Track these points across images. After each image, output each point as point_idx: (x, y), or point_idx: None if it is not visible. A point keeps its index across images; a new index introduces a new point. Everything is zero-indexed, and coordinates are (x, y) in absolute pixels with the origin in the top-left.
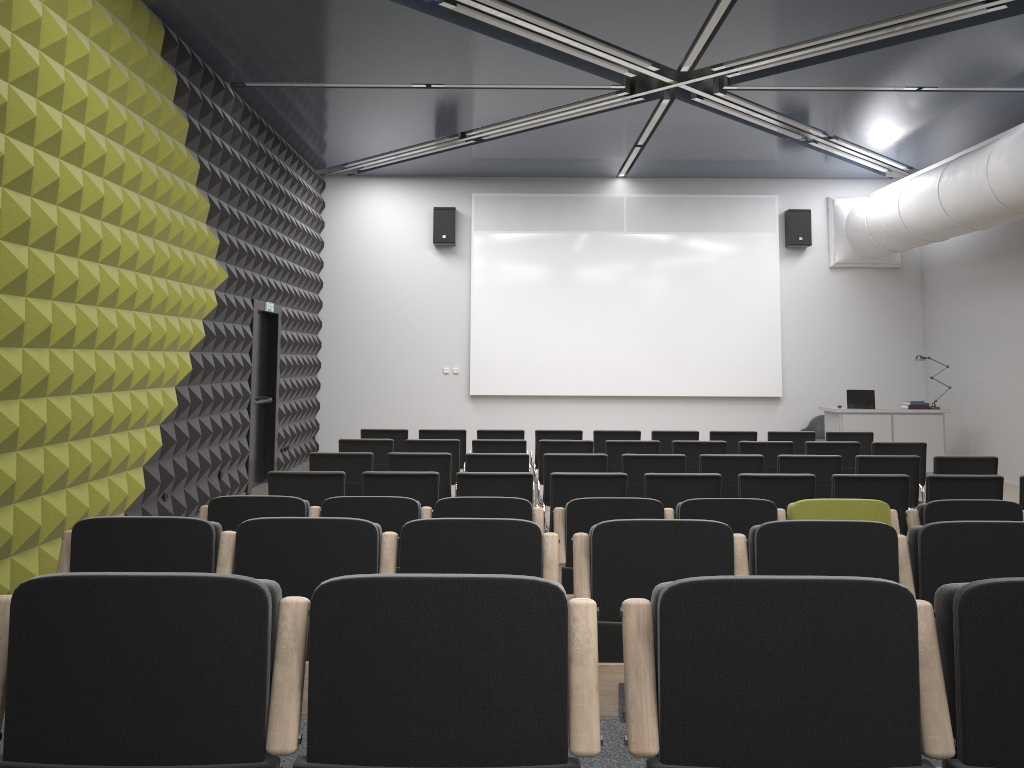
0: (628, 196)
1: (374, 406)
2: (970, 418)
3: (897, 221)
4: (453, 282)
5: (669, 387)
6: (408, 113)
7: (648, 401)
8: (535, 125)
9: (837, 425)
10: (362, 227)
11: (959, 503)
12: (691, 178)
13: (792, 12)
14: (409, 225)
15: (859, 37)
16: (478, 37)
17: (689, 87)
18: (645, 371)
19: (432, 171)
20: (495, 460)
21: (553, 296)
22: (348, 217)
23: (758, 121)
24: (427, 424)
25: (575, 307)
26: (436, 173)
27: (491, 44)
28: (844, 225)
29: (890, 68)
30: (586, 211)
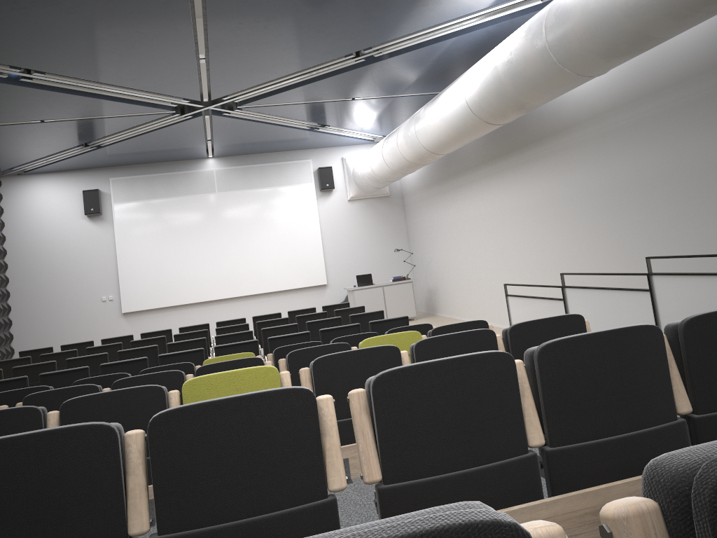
0: (216, 169)
1: (54, 331)
2: (430, 281)
3: (371, 171)
4: (103, 239)
5: (256, 288)
6: (38, 136)
7: (244, 299)
8: (132, 135)
9: (352, 298)
10: (32, 209)
11: (290, 346)
12: (257, 154)
13: (247, 69)
14: (67, 204)
15: (296, 78)
16: (58, 94)
17: (216, 108)
18: (239, 280)
19: (78, 166)
20: (86, 360)
21: (173, 240)
22: (21, 203)
23: (273, 121)
24: (94, 337)
25: (189, 245)
26: (82, 167)
27: (70, 97)
28: (352, 174)
29: (327, 91)
30: (190, 182)
